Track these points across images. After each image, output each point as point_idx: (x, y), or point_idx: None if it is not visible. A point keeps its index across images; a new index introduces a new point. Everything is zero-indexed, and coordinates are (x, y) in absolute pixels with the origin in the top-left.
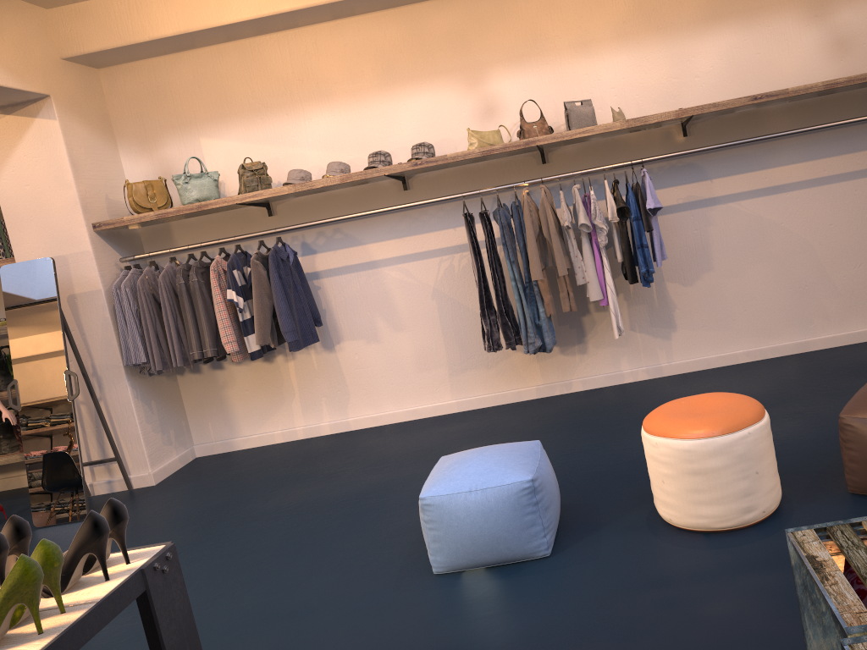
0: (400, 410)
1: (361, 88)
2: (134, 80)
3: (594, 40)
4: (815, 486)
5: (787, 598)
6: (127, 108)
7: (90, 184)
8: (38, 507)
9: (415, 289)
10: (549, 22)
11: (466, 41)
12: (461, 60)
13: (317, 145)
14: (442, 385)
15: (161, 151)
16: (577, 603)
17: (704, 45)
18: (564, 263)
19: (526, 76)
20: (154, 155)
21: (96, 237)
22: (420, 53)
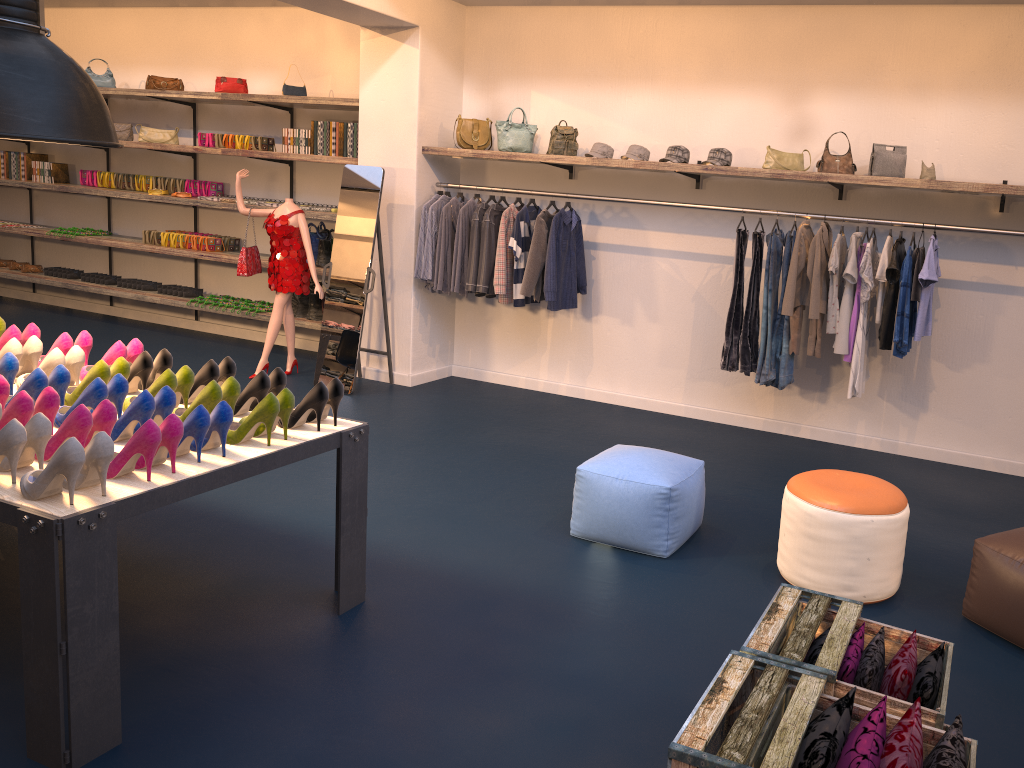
0: (631, 396)
1: (685, 78)
2: (491, 24)
3: (933, 84)
4: (938, 599)
5: None
6: (479, 48)
7: (430, 111)
8: (320, 372)
9: (678, 287)
10: (890, 54)
11: (800, 54)
12: (789, 73)
13: (629, 124)
14: (677, 386)
15: (496, 93)
16: (660, 599)
17: None
18: (817, 307)
19: (849, 105)
20: (490, 96)
21: (423, 159)
22: (750, 57)
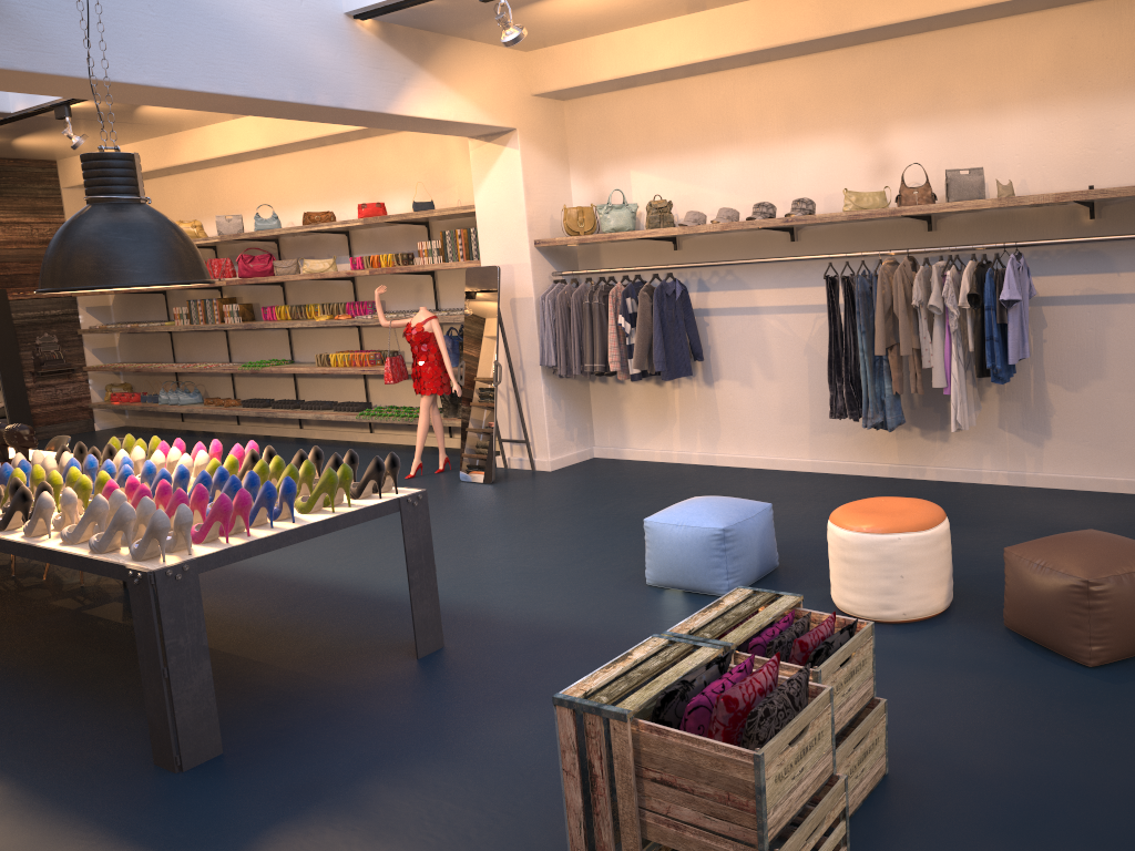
0: (759, 457)
1: (767, 134)
2: (587, 113)
3: (1004, 99)
4: (989, 613)
5: None
6: (580, 138)
7: (538, 205)
8: (464, 465)
9: (789, 342)
10: (957, 76)
11: (870, 92)
12: (863, 113)
13: (722, 187)
14: (802, 442)
15: (600, 178)
16: None
17: (1133, 112)
18: (907, 343)
19: (925, 134)
20: (594, 182)
21: (536, 252)
22: (824, 103)
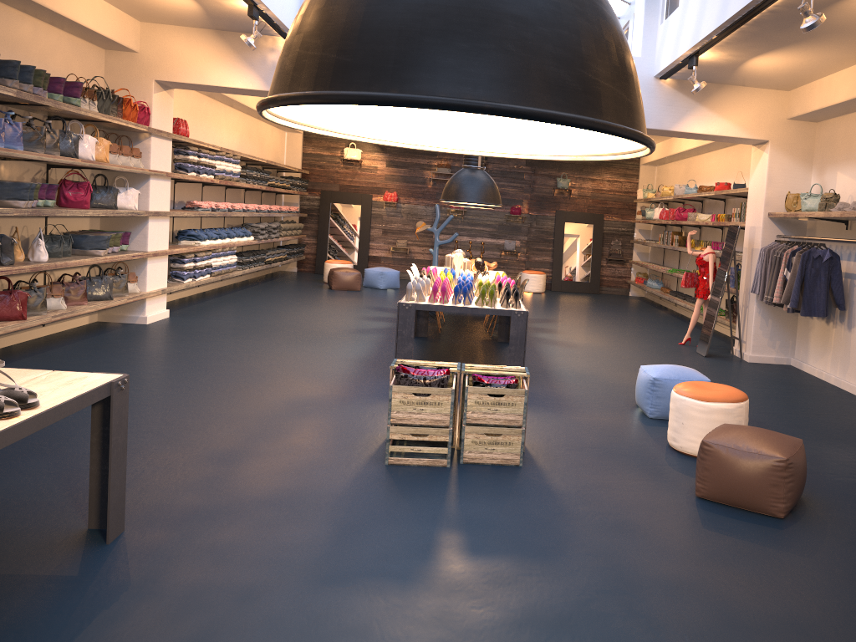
0: None
1: None
2: (825, 131)
3: None
4: None
5: (601, 448)
6: (819, 148)
7: (777, 190)
8: (699, 343)
9: None
10: None
11: None
12: None
13: None
14: None
15: (823, 176)
16: (606, 420)
17: None
18: None
19: None
20: (821, 178)
21: (768, 220)
22: None
